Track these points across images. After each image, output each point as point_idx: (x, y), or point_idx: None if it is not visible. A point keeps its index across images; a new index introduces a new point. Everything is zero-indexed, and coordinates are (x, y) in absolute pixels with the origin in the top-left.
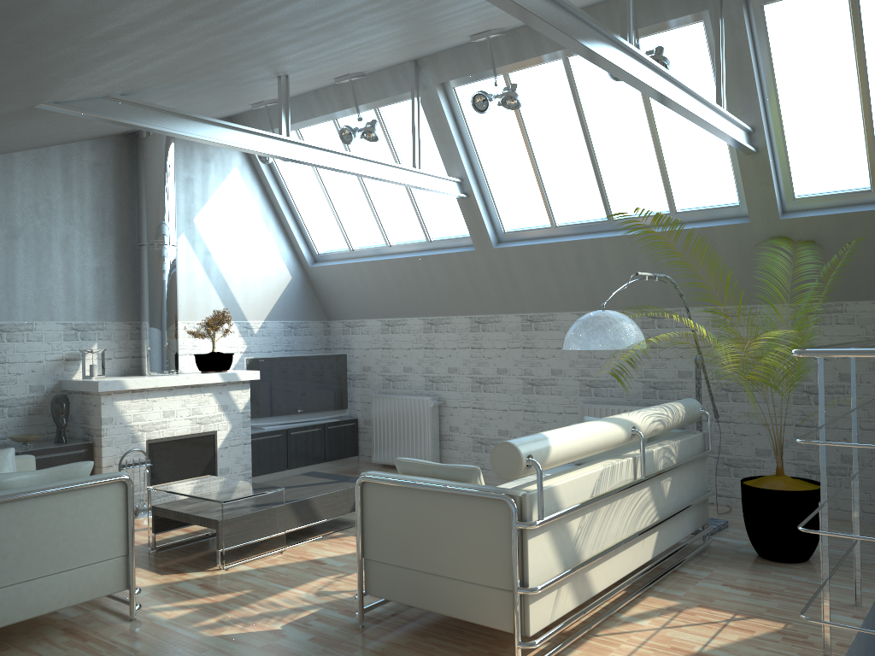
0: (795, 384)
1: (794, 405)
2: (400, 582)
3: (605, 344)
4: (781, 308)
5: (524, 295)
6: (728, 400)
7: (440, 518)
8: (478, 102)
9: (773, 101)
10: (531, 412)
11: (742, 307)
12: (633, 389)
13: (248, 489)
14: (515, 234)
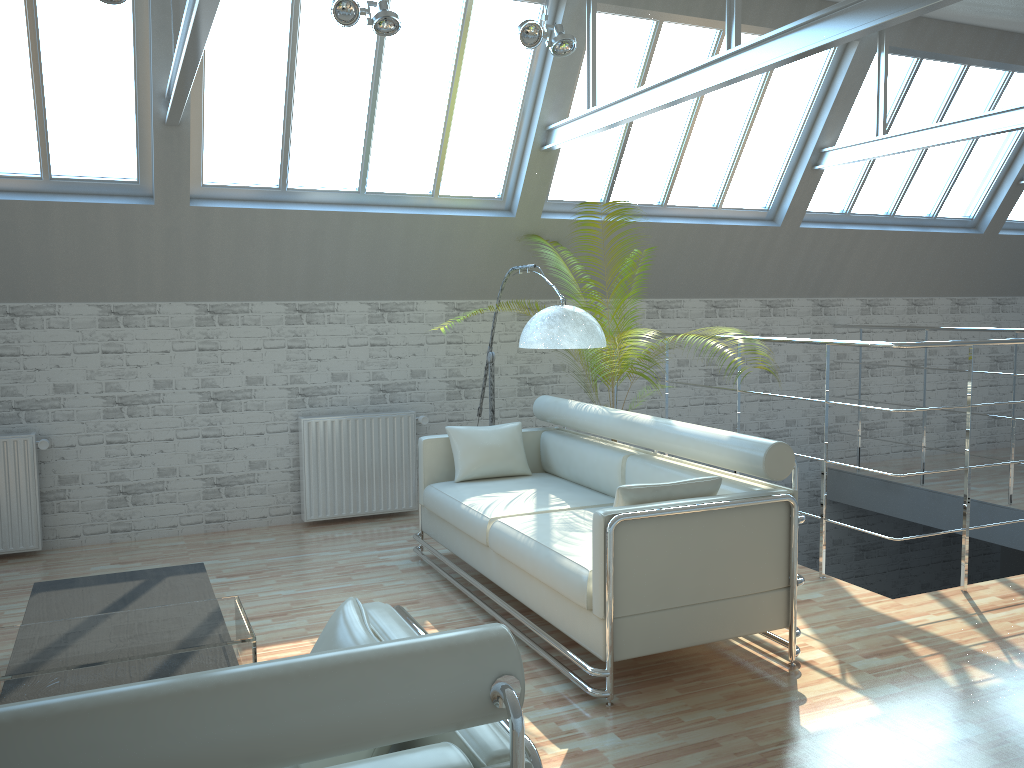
0: (519, 377)
1: (518, 397)
2: (660, 629)
3: (598, 342)
4: (509, 304)
5: (212, 276)
6: (461, 397)
7: (713, 539)
8: (338, 10)
9: (570, 104)
10: (214, 437)
11: (474, 302)
12: (359, 394)
13: (195, 614)
14: (221, 190)
